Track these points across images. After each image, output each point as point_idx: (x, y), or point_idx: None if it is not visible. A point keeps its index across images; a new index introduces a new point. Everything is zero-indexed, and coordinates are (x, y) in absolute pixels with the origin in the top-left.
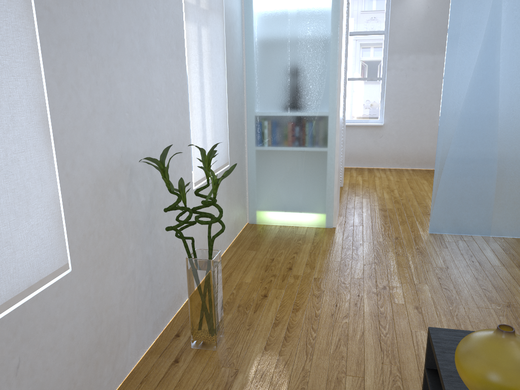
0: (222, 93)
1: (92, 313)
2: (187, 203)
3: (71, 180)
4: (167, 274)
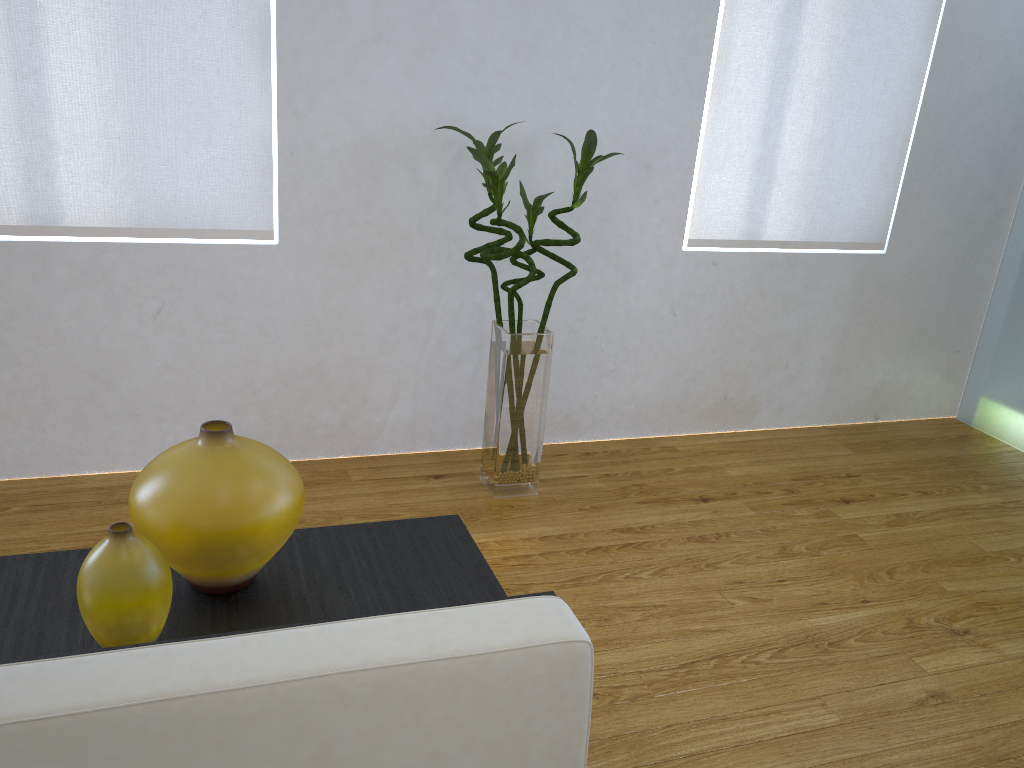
0: (894, 81)
1: (311, 322)
2: (649, 268)
3: (303, 122)
4: None
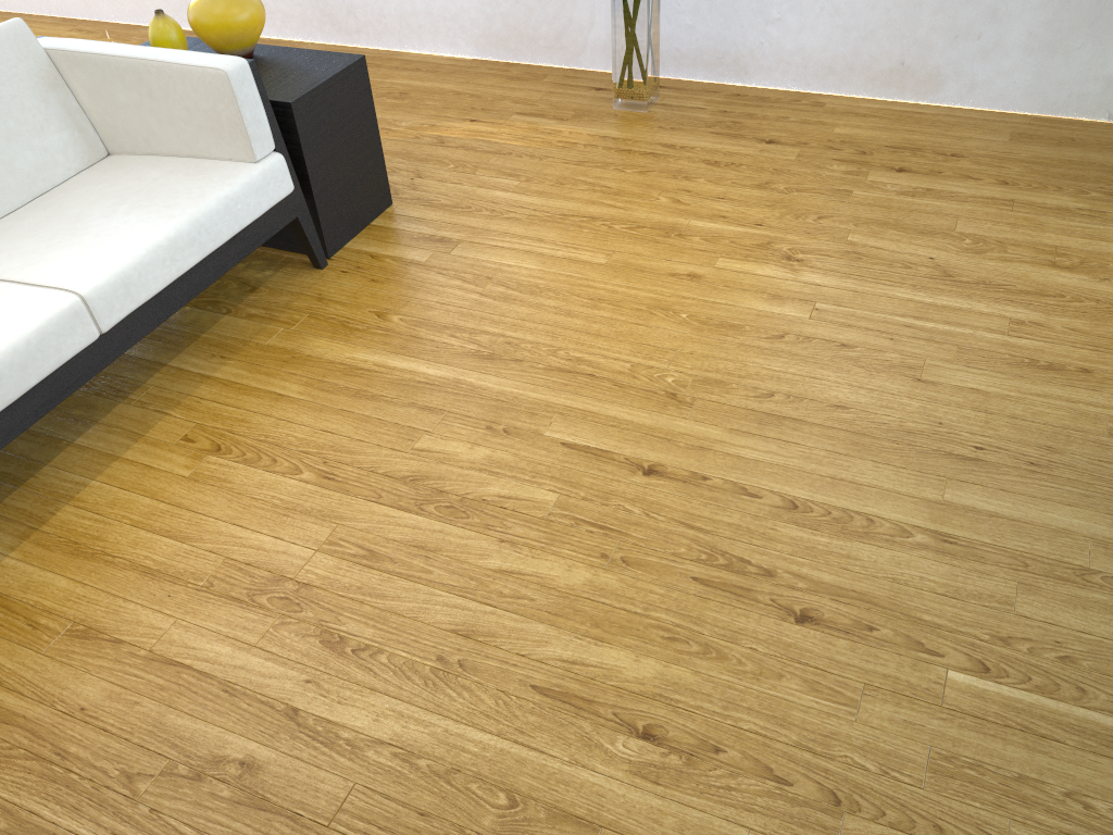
0: None
1: None
2: None
3: None
4: (705, 6)
